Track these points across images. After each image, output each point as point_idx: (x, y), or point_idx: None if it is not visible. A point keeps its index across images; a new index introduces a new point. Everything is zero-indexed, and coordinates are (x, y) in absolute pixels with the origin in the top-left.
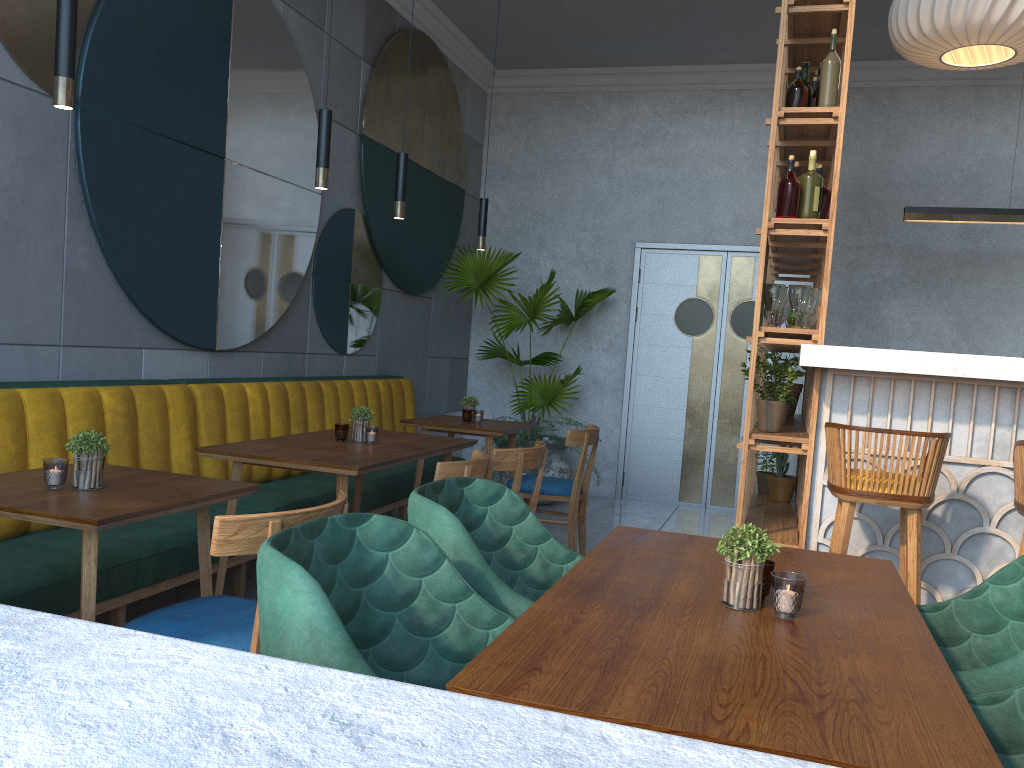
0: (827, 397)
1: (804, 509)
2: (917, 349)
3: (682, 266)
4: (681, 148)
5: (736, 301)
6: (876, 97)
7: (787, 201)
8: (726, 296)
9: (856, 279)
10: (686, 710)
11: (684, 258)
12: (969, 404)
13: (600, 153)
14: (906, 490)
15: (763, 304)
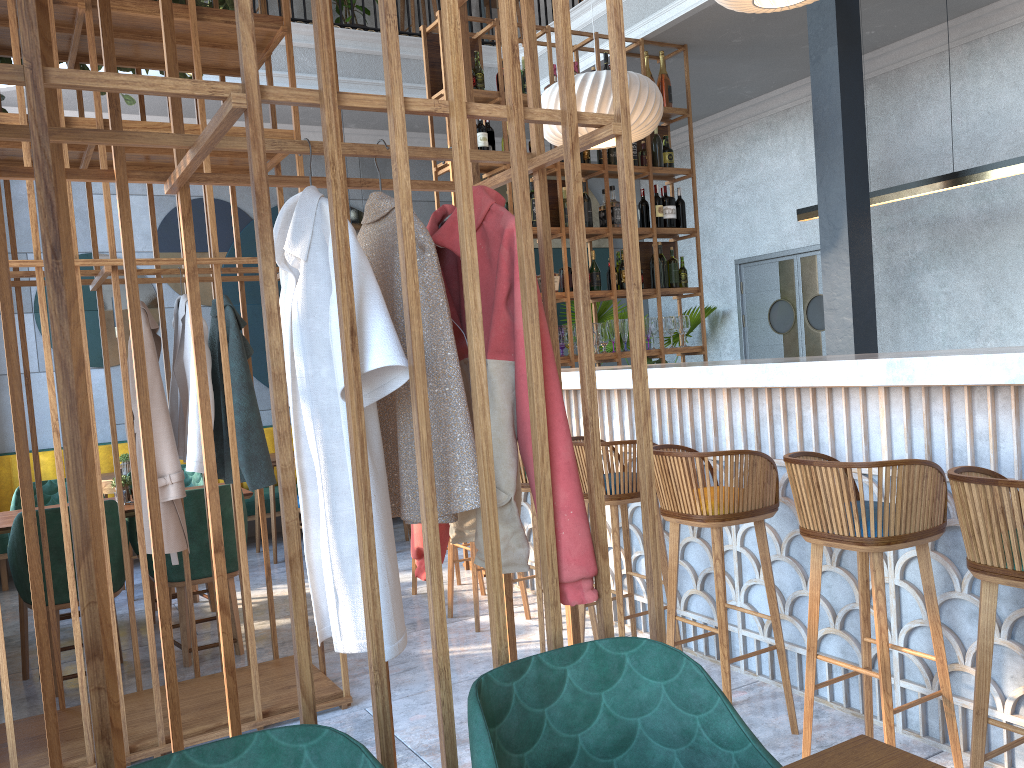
0: None
1: None
2: (953, 318)
3: (768, 274)
4: (755, 172)
5: (808, 297)
6: (887, 82)
7: None
8: (800, 294)
9: (894, 259)
10: (9, 517)
11: (768, 266)
12: None
13: (706, 191)
14: None
15: None
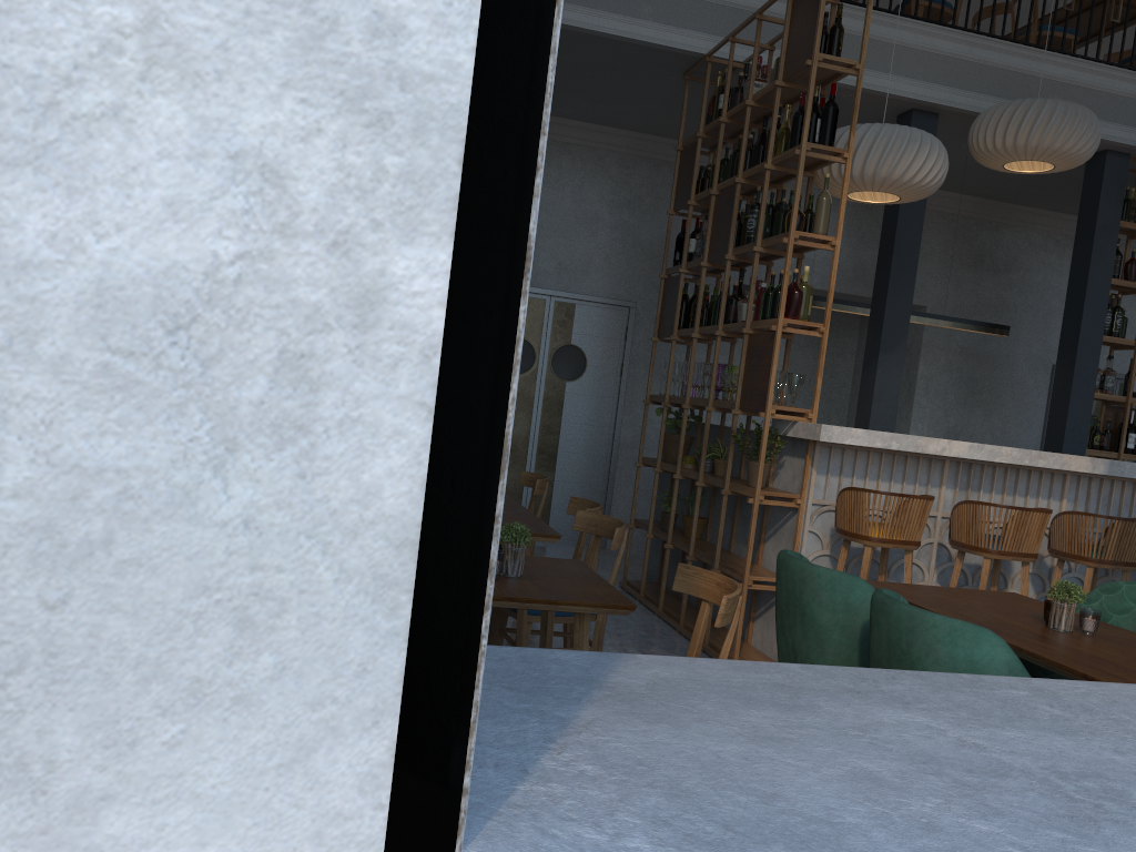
0: (815, 462)
1: (796, 550)
2: None
3: None
4: None
5: (557, 344)
6: None
7: (796, 306)
8: (548, 338)
9: None
10: None
11: None
12: (902, 469)
13: None
14: (911, 537)
15: (749, 382)
